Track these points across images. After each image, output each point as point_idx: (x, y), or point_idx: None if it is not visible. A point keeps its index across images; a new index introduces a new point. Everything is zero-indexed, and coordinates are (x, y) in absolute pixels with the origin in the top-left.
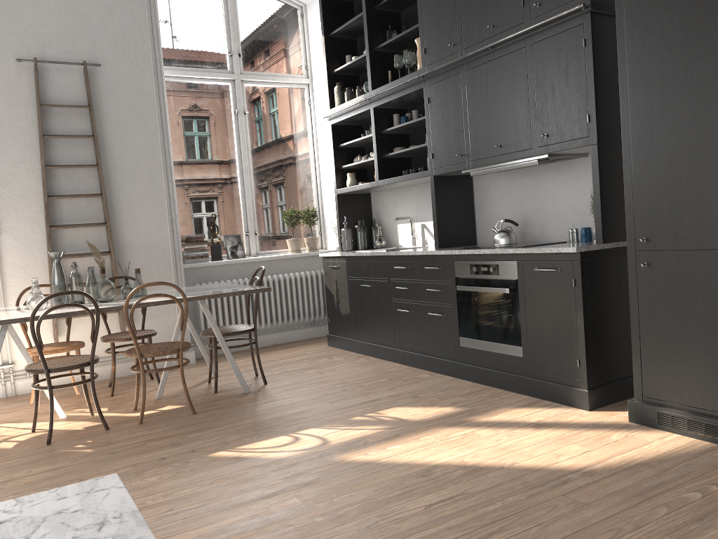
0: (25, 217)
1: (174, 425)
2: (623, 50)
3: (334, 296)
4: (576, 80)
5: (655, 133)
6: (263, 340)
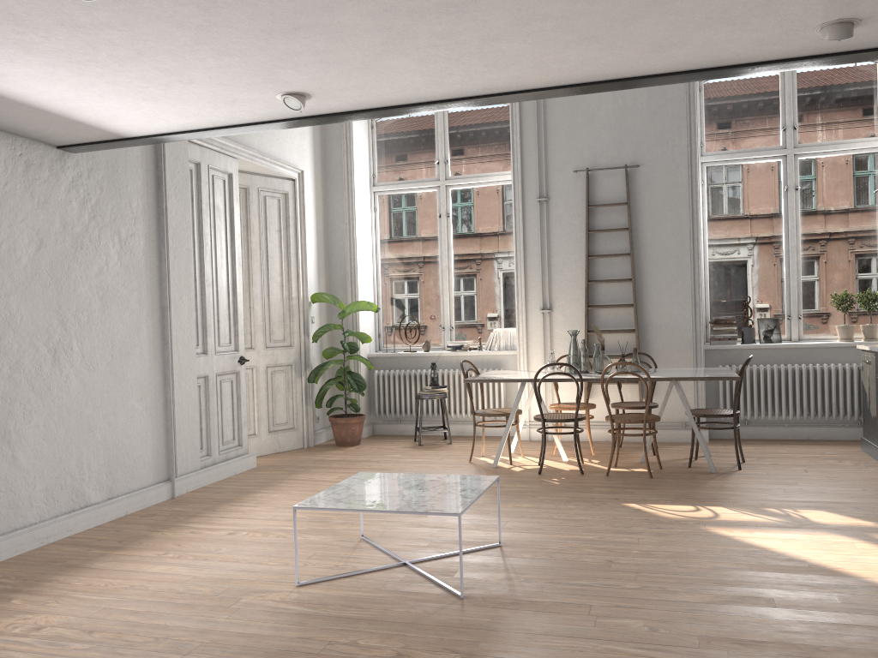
0: (571, 298)
1: (626, 481)
2: None
3: (866, 394)
4: None
5: None
6: (794, 432)
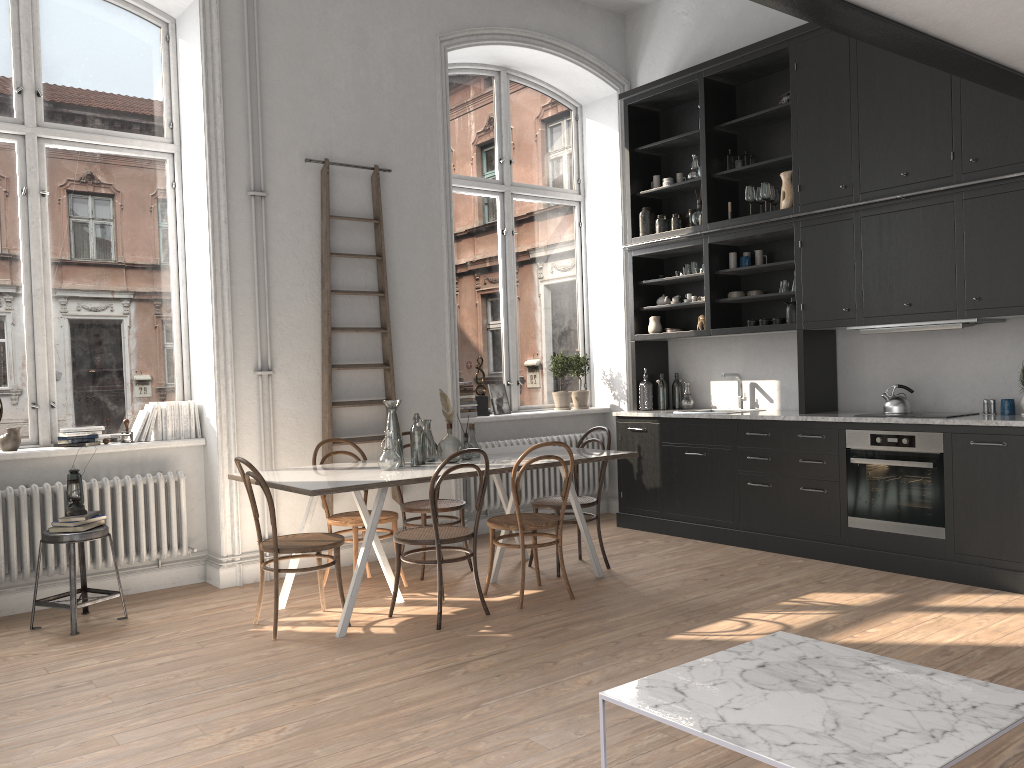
0: (300, 353)
1: (568, 610)
2: None
3: (633, 465)
4: (1023, 244)
5: None
6: None
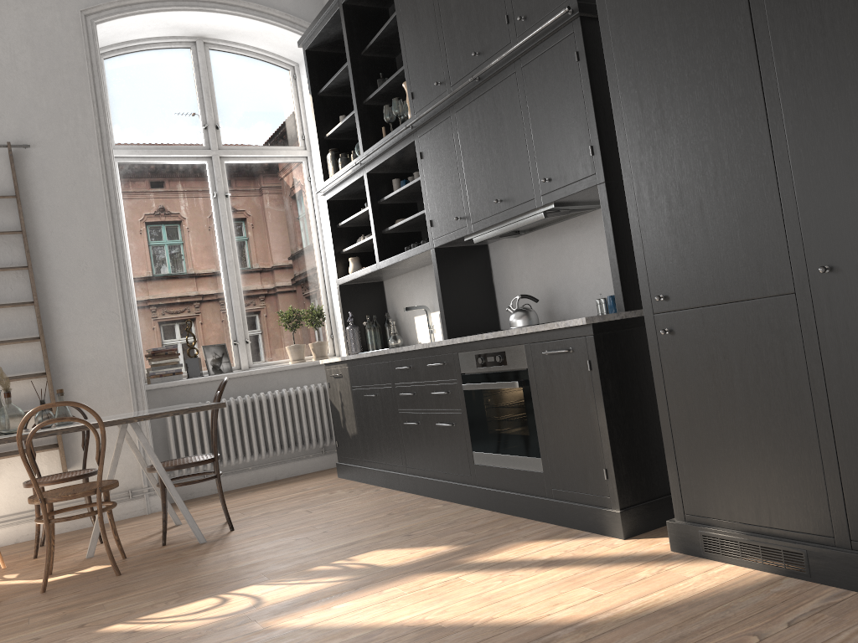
0: None
1: (83, 592)
2: (611, 53)
3: (339, 413)
4: (573, 104)
5: (658, 155)
6: (260, 475)
